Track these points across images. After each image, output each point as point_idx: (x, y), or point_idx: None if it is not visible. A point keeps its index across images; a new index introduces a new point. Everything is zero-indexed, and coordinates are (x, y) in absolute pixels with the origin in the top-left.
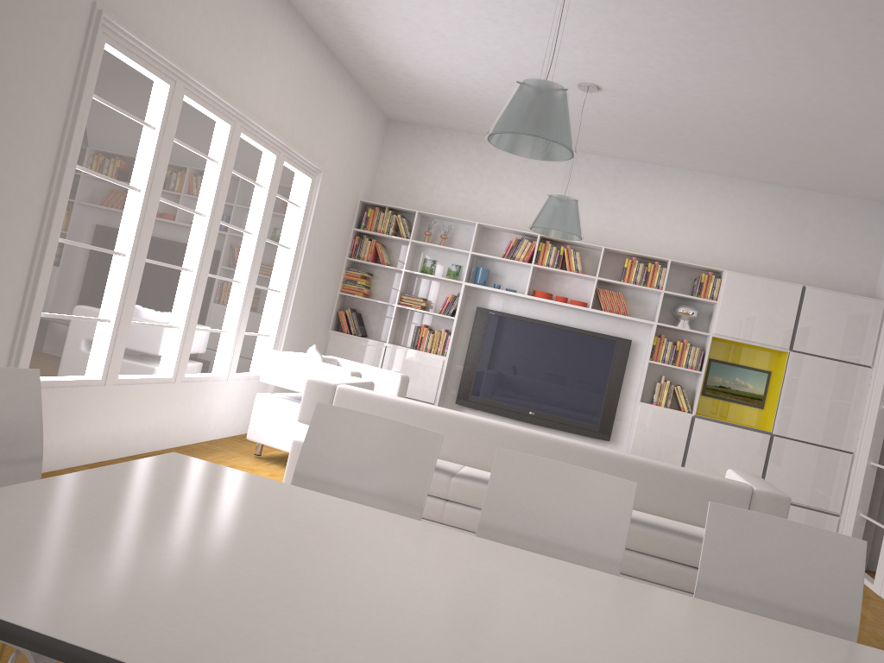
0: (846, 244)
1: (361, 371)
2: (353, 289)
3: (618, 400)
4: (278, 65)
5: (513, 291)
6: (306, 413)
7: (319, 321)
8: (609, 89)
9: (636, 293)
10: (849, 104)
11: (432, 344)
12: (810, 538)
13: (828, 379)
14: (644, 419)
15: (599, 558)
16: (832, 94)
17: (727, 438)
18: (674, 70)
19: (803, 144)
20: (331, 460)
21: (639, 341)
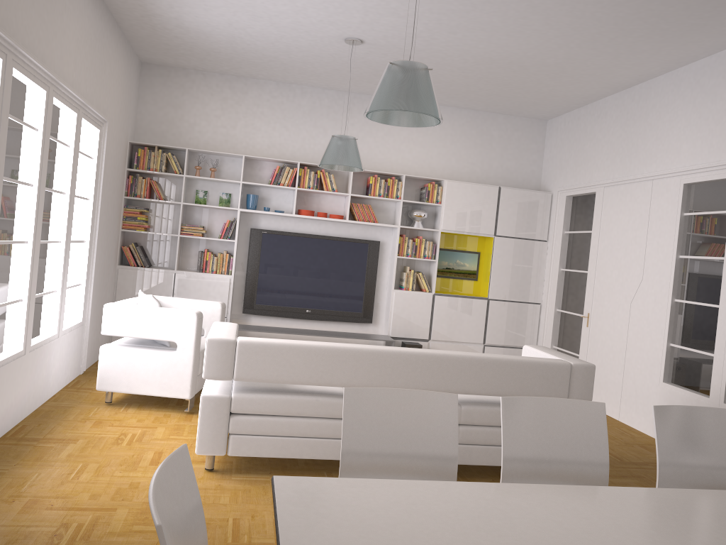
0: (519, 152)
1: (181, 305)
2: (134, 225)
3: (375, 290)
4: (74, 24)
5: (282, 212)
6: (212, 370)
7: (111, 260)
8: (370, 42)
9: (378, 203)
10: (552, 57)
11: (217, 266)
12: (713, 416)
13: (521, 253)
14: (399, 302)
15: (592, 466)
16: (545, 50)
17: (458, 307)
18: (433, 30)
19: (505, 83)
20: (368, 437)
21: (384, 241)
